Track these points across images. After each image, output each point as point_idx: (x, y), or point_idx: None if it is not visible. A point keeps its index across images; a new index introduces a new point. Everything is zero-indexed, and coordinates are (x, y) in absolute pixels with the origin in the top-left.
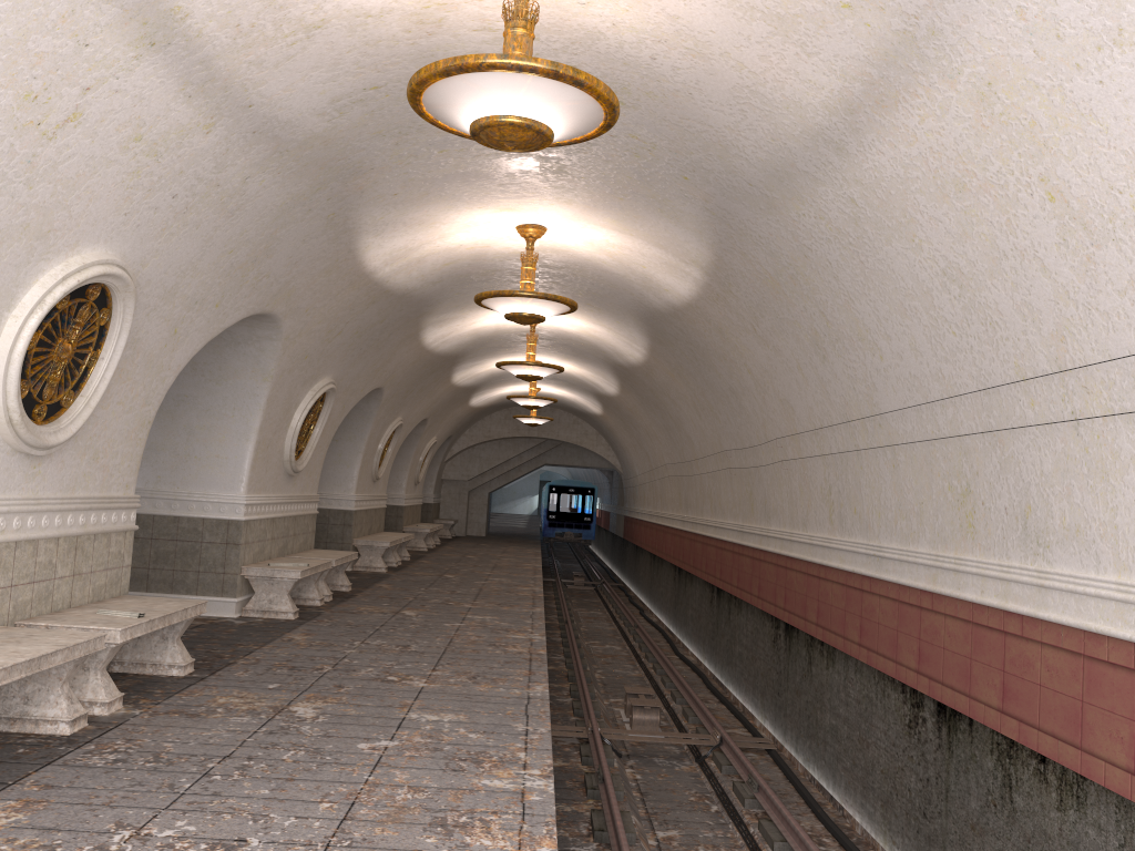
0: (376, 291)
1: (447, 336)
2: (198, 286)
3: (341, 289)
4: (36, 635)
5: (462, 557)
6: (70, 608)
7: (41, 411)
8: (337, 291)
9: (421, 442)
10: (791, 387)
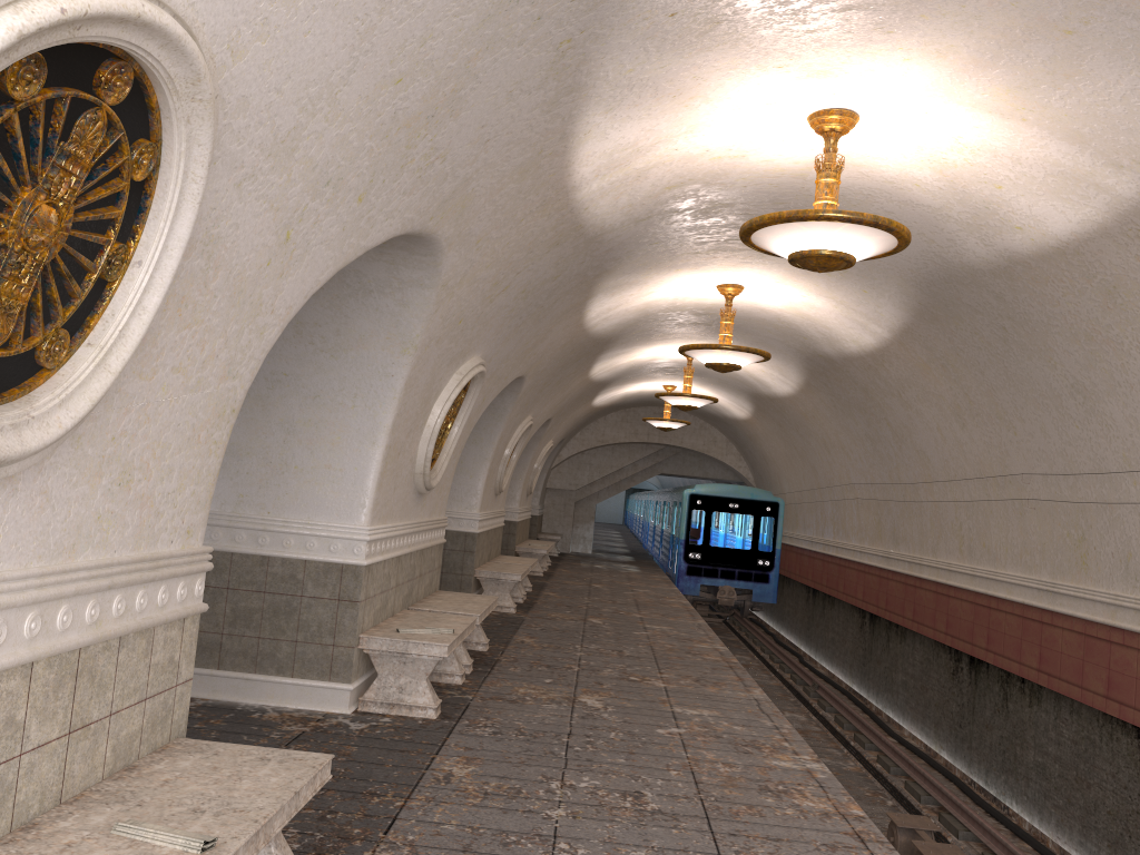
0: (566, 225)
1: (612, 310)
2: (335, 146)
3: (529, 212)
4: None
5: (589, 587)
6: (58, 808)
7: None
8: (522, 215)
9: (539, 446)
10: None
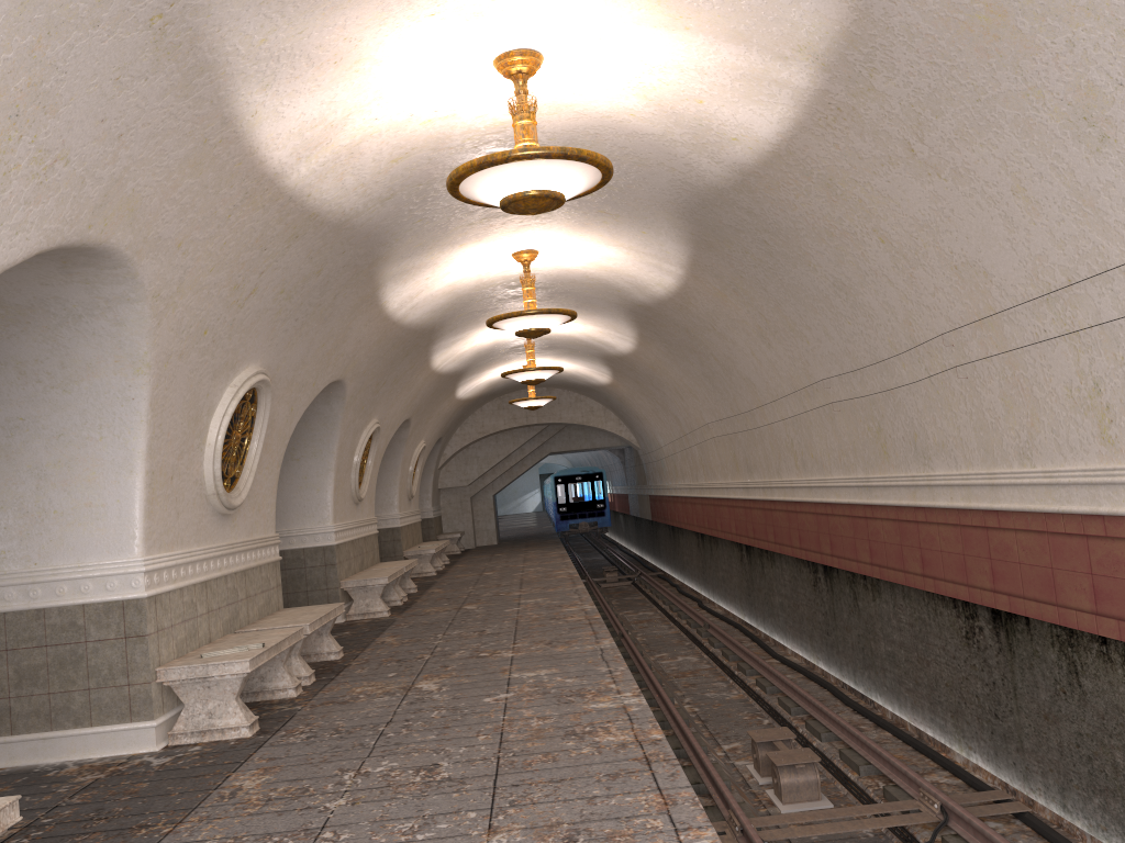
0: (295, 216)
1: (416, 297)
2: None
3: (233, 207)
4: None
5: (480, 576)
6: None
7: None
8: (226, 211)
9: (408, 449)
10: (989, 234)
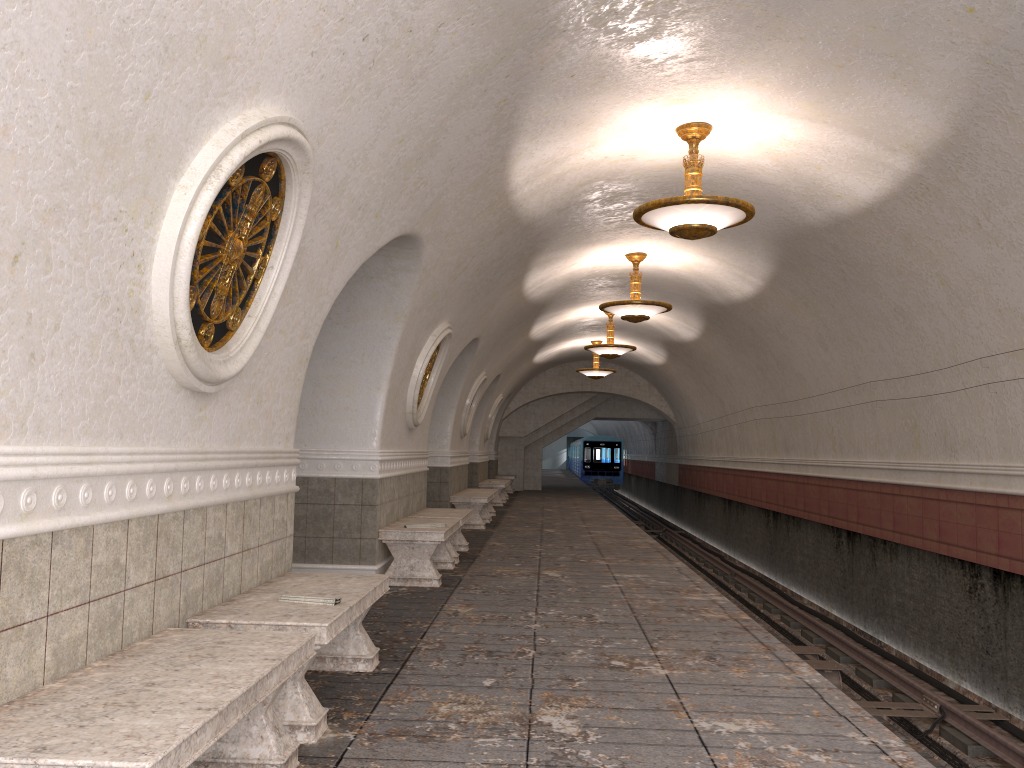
0: (507, 219)
1: (544, 280)
2: (364, 185)
3: (480, 212)
4: (227, 642)
5: (542, 511)
6: (241, 595)
7: (208, 333)
8: (476, 214)
9: (492, 399)
10: None
